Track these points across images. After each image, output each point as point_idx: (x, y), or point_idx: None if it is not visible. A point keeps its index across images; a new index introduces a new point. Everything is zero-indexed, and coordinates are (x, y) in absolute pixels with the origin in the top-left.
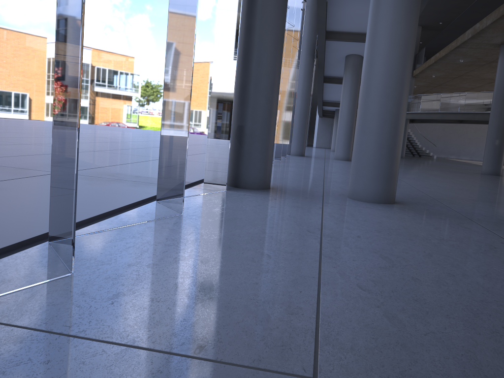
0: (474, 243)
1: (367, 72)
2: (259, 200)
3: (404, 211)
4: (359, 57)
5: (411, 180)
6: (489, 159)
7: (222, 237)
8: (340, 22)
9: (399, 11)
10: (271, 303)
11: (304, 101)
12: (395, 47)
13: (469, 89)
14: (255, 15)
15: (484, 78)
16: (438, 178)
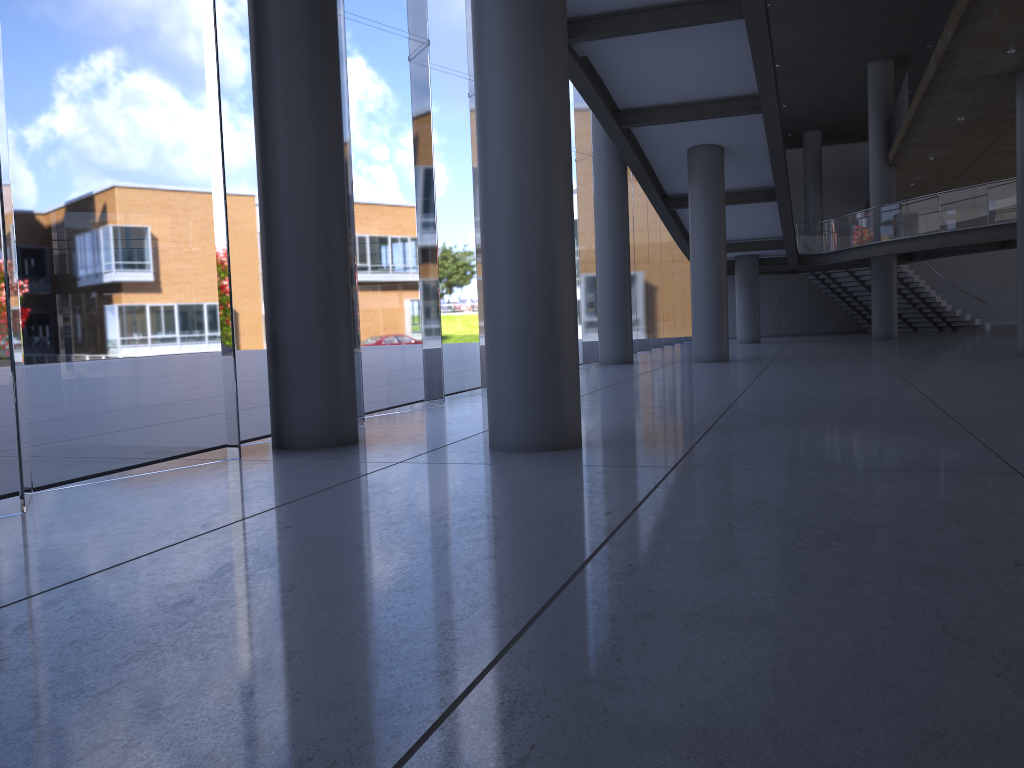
0: (533, 519)
1: (480, 196)
2: (261, 471)
3: (551, 463)
4: (712, 149)
5: (767, 390)
6: None
7: None
8: (638, 90)
9: (510, 73)
10: None
11: (616, 253)
12: (514, 141)
13: None
14: (268, 126)
15: None
16: (858, 378)
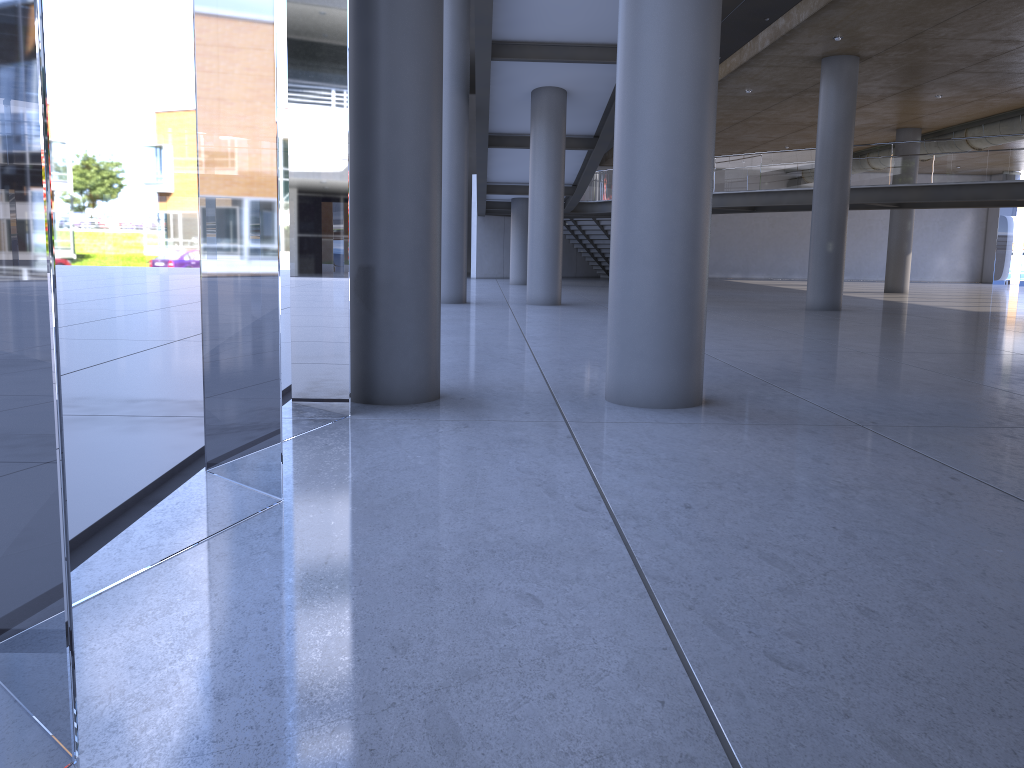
0: (906, 487)
1: (629, 134)
2: (433, 434)
3: (733, 422)
4: (558, 92)
5: None
6: (819, 280)
7: (405, 560)
8: (521, 23)
9: (685, 4)
10: (619, 759)
11: (457, 189)
12: (683, 79)
13: (758, 145)
14: (376, 19)
15: (787, 122)
16: (742, 329)
